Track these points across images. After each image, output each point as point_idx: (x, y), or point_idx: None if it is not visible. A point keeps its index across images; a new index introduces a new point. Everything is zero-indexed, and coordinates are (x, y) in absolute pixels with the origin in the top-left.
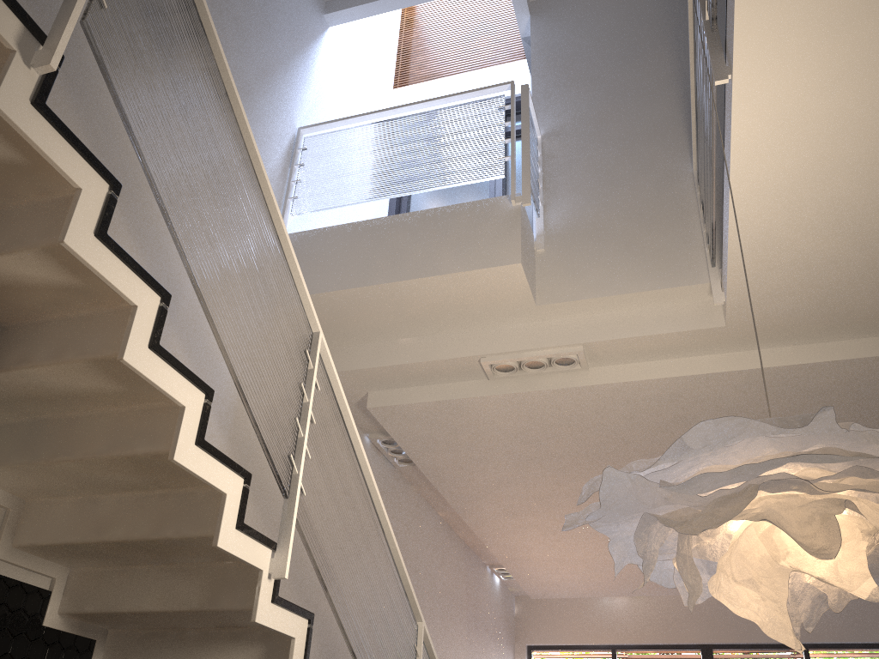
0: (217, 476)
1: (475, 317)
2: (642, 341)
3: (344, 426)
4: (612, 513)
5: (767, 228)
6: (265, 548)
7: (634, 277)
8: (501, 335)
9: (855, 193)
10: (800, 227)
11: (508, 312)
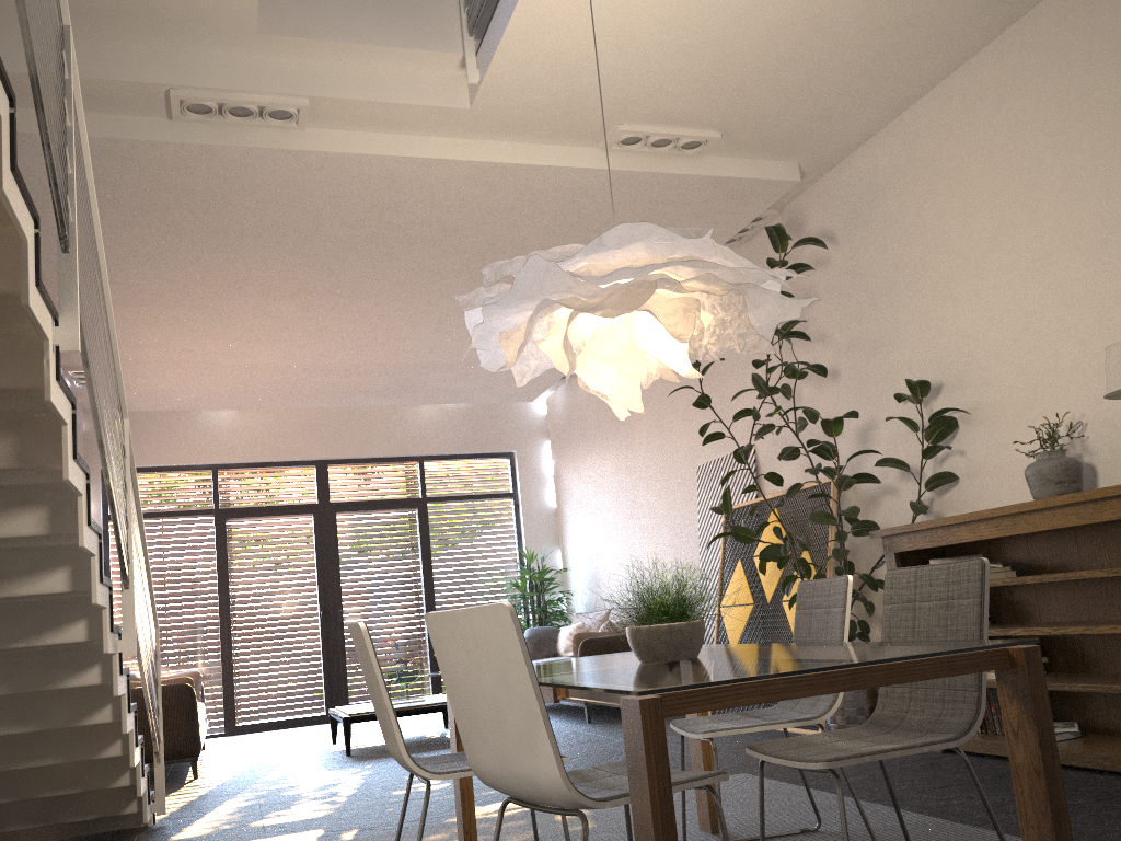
0: (23, 216)
1: (168, 30)
2: (378, 108)
3: (84, 163)
4: (512, 298)
5: (552, 14)
6: (49, 314)
7: (380, 26)
8: (201, 62)
9: (639, 1)
10: (580, 21)
11: (216, 34)
